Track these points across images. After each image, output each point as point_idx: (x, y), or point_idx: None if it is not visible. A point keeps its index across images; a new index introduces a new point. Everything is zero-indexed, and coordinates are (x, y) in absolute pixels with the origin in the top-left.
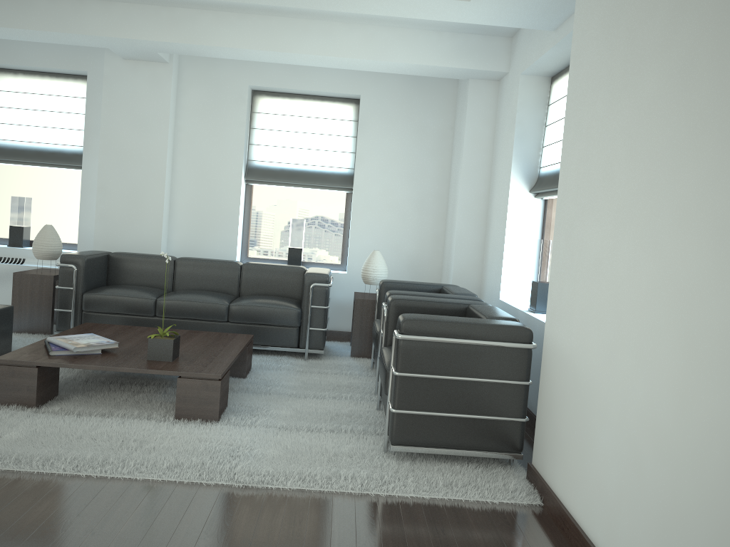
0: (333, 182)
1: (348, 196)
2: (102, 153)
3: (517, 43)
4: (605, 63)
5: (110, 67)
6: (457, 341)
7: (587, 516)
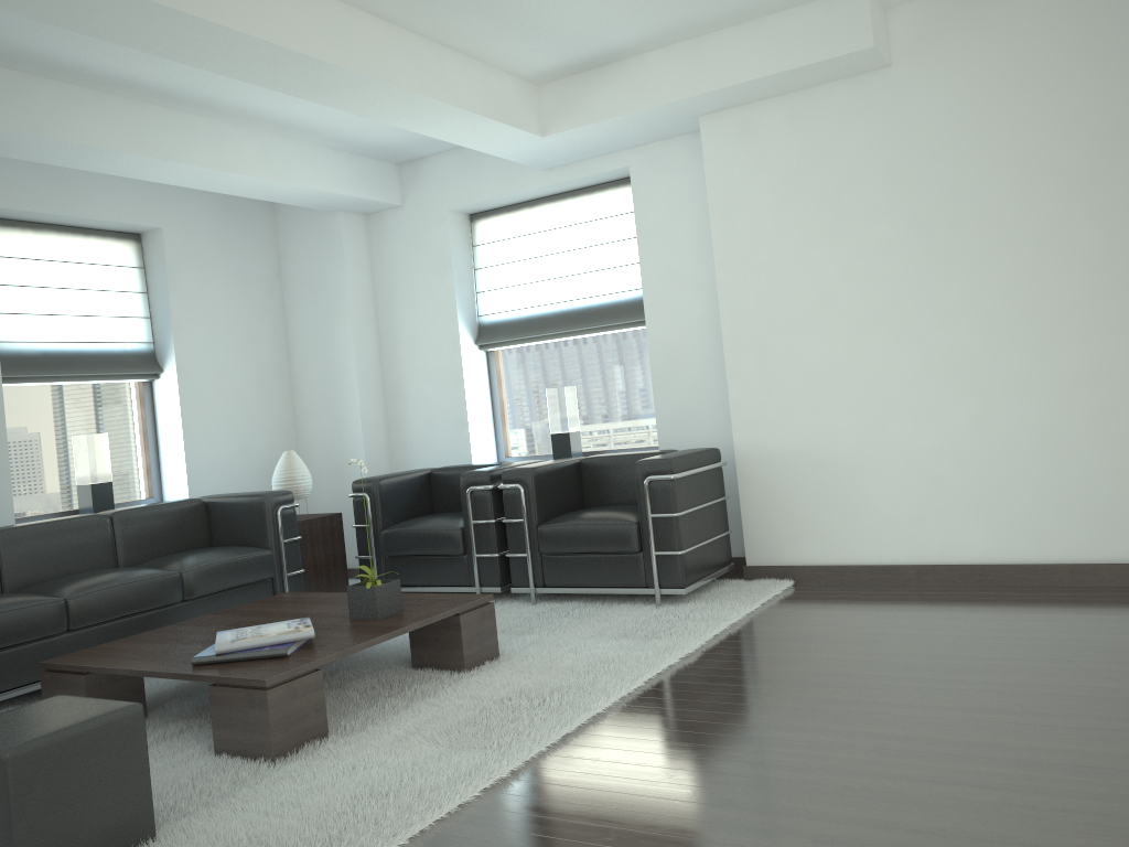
0: (132, 367)
1: (147, 386)
2: None
3: (424, 173)
4: (788, 216)
5: None
6: (699, 470)
7: (875, 551)
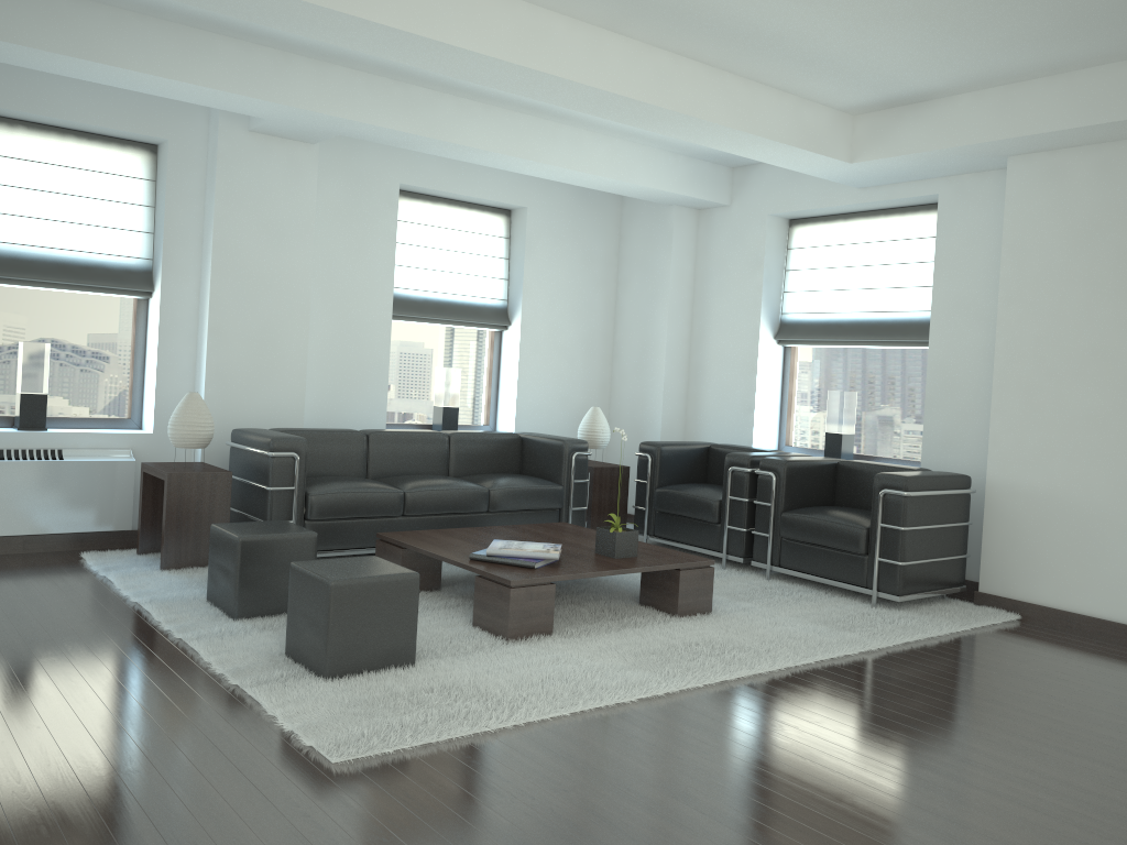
0: (487, 318)
1: (497, 335)
2: (215, 274)
3: (753, 178)
4: (1080, 264)
5: (228, 141)
6: (939, 493)
7: (1108, 606)
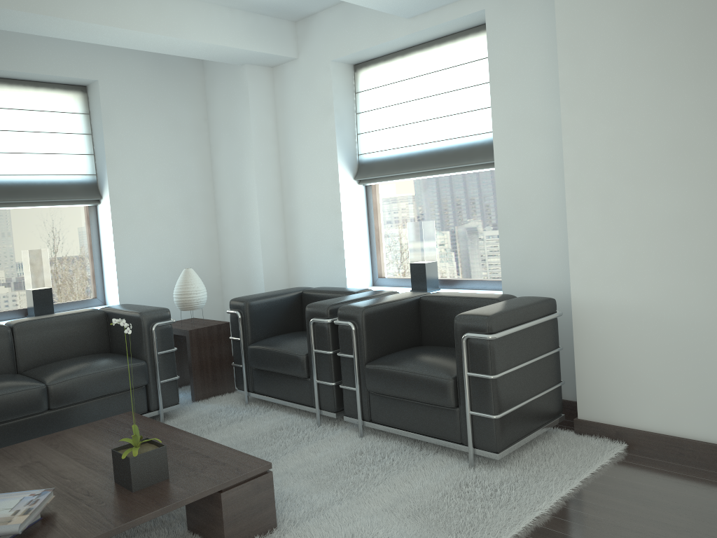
0: (74, 194)
1: (92, 210)
2: None
3: (314, 28)
4: (646, 50)
5: None
6: (526, 326)
7: None
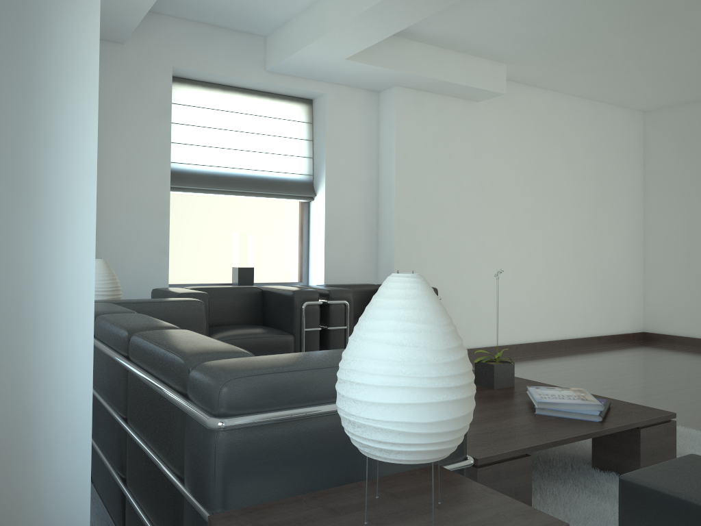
0: None
1: None
2: None
3: (152, 25)
4: (432, 159)
5: None
6: None
7: None
